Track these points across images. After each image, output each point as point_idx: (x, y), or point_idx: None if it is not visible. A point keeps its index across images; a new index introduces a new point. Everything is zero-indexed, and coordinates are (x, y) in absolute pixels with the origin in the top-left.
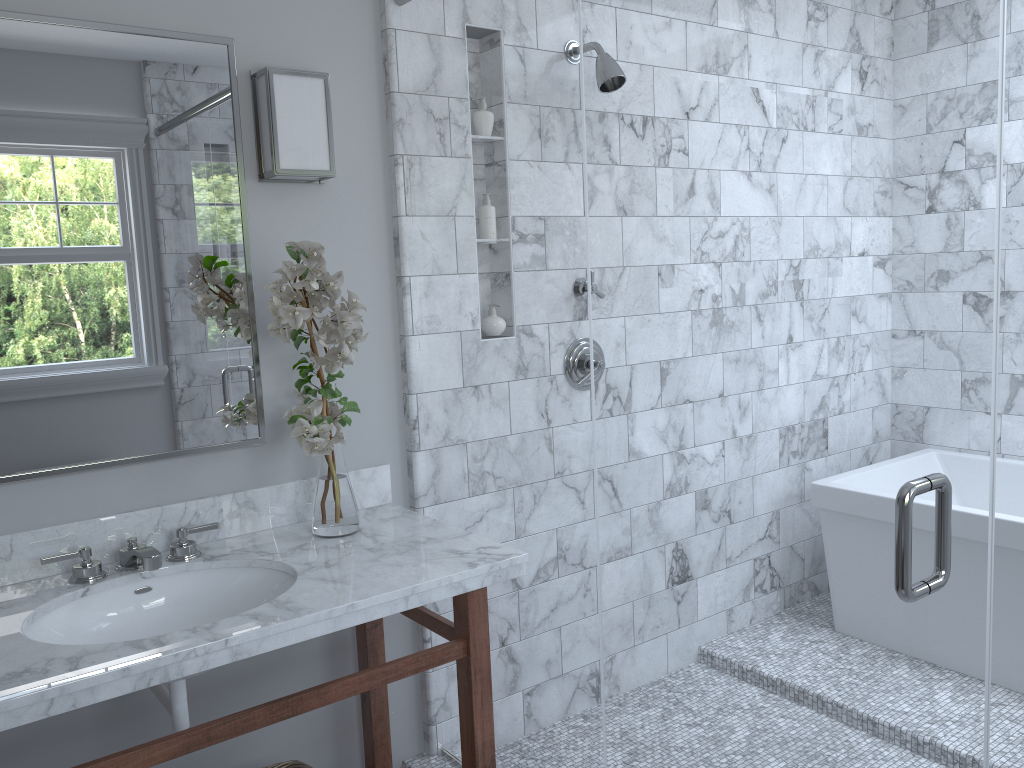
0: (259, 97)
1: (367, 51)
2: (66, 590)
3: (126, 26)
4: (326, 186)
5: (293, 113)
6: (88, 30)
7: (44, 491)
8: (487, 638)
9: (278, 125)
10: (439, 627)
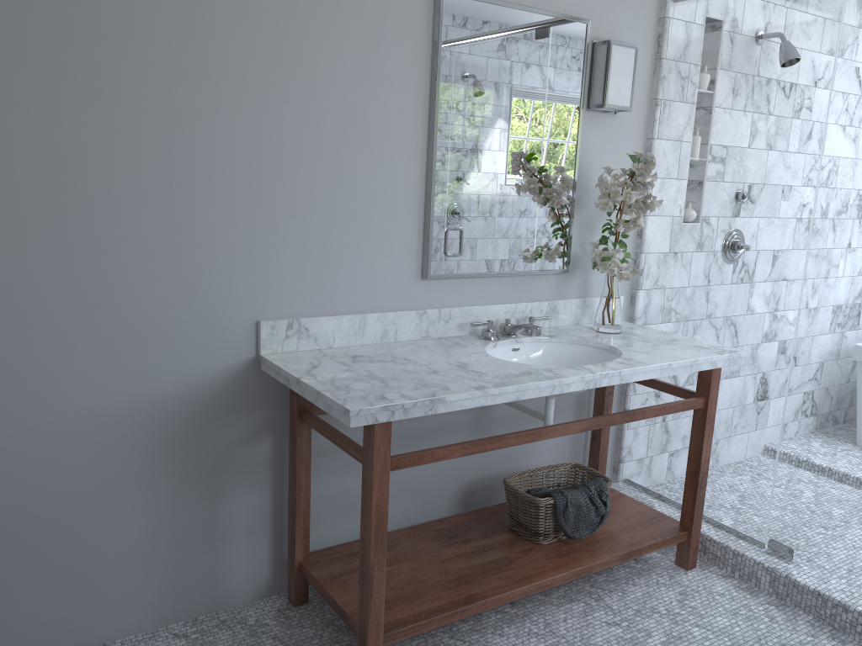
0: (596, 57)
1: (650, 30)
2: (486, 342)
3: (543, 10)
4: (617, 116)
5: (617, 69)
6: (525, 12)
7: (465, 285)
8: (716, 398)
9: (609, 77)
10: (677, 391)
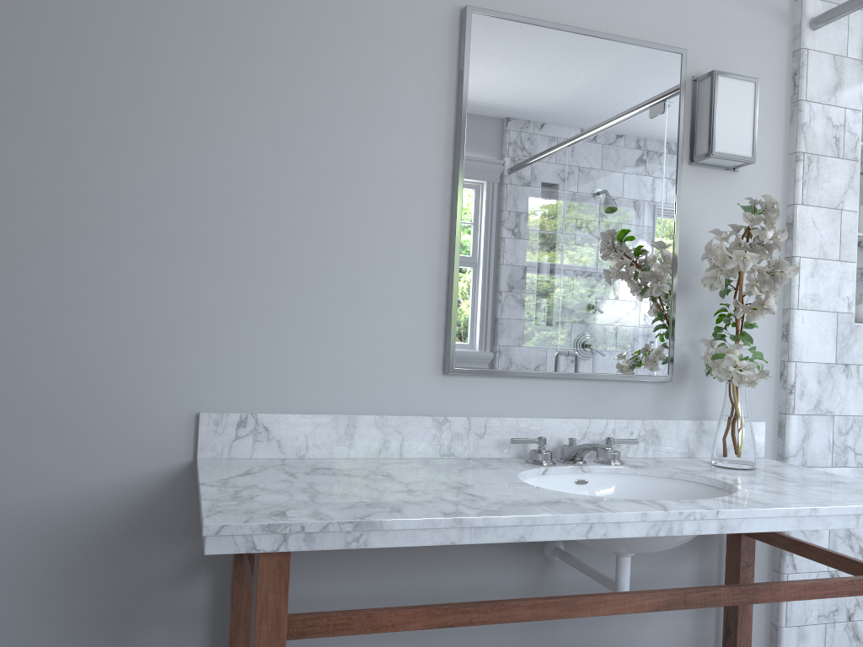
0: (699, 96)
1: (780, 67)
2: (531, 466)
3: (615, 35)
4: (738, 174)
5: (729, 108)
6: (589, 37)
7: (510, 388)
8: None
9: (717, 116)
10: (848, 565)
